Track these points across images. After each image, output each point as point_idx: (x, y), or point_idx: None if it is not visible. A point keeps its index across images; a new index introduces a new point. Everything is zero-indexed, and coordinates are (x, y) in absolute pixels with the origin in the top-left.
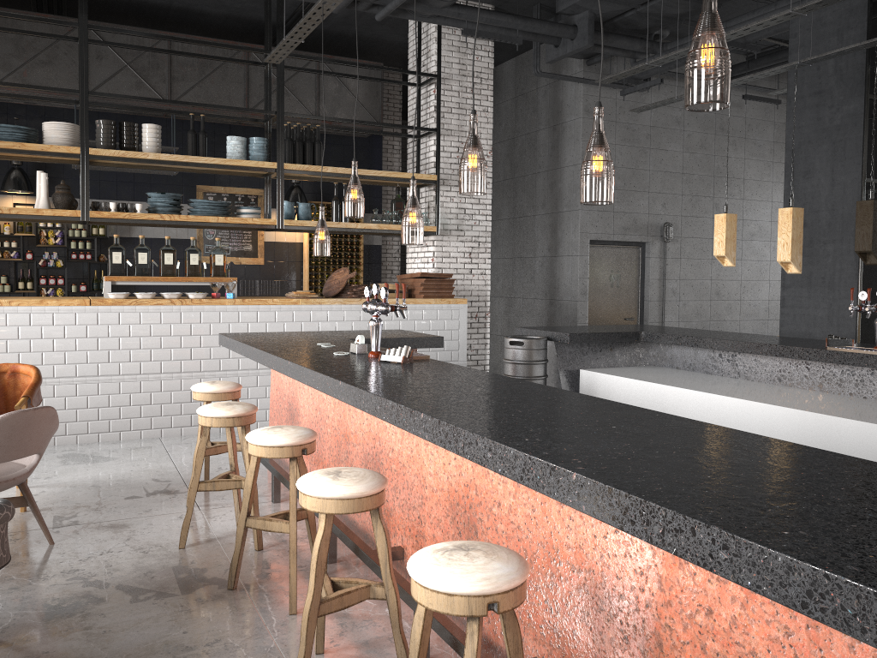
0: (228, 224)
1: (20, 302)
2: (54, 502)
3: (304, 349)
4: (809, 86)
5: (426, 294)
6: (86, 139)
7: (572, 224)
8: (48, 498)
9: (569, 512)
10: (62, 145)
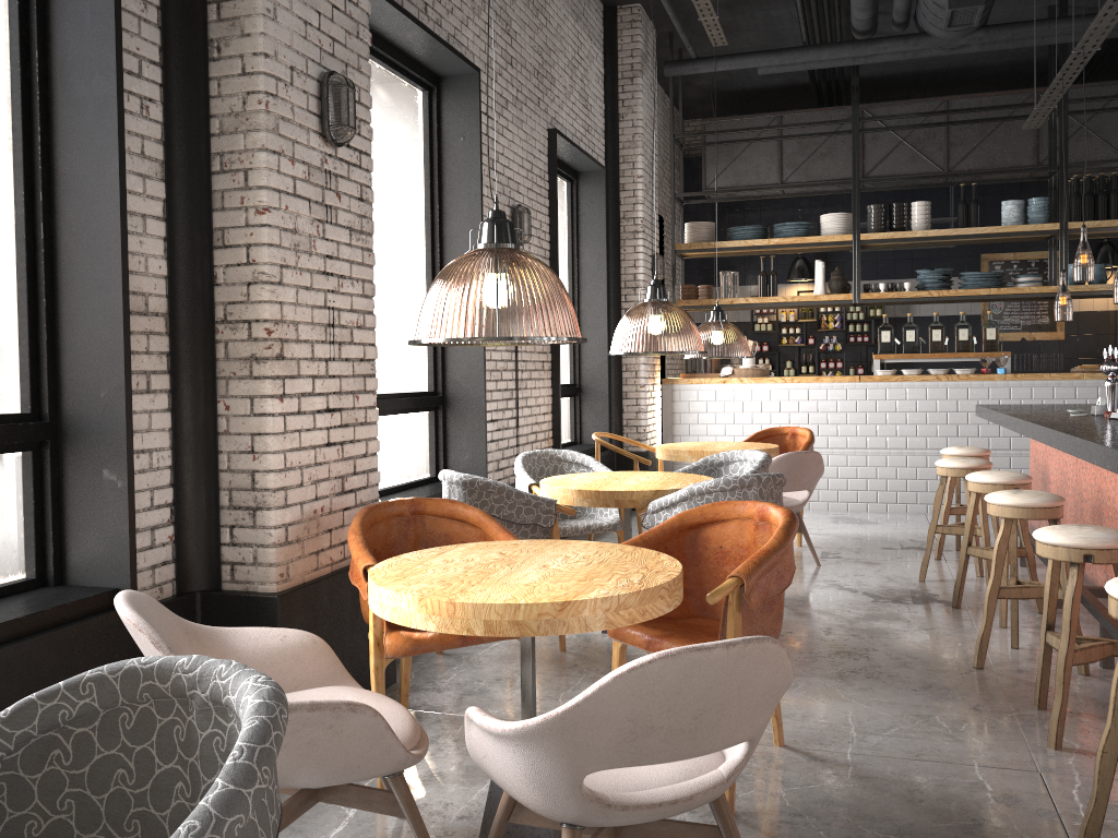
0: (1001, 296)
1: (800, 380)
2: (823, 544)
3: (1045, 412)
4: None
5: None
6: (857, 226)
7: None
8: (818, 541)
9: None
10: (836, 234)
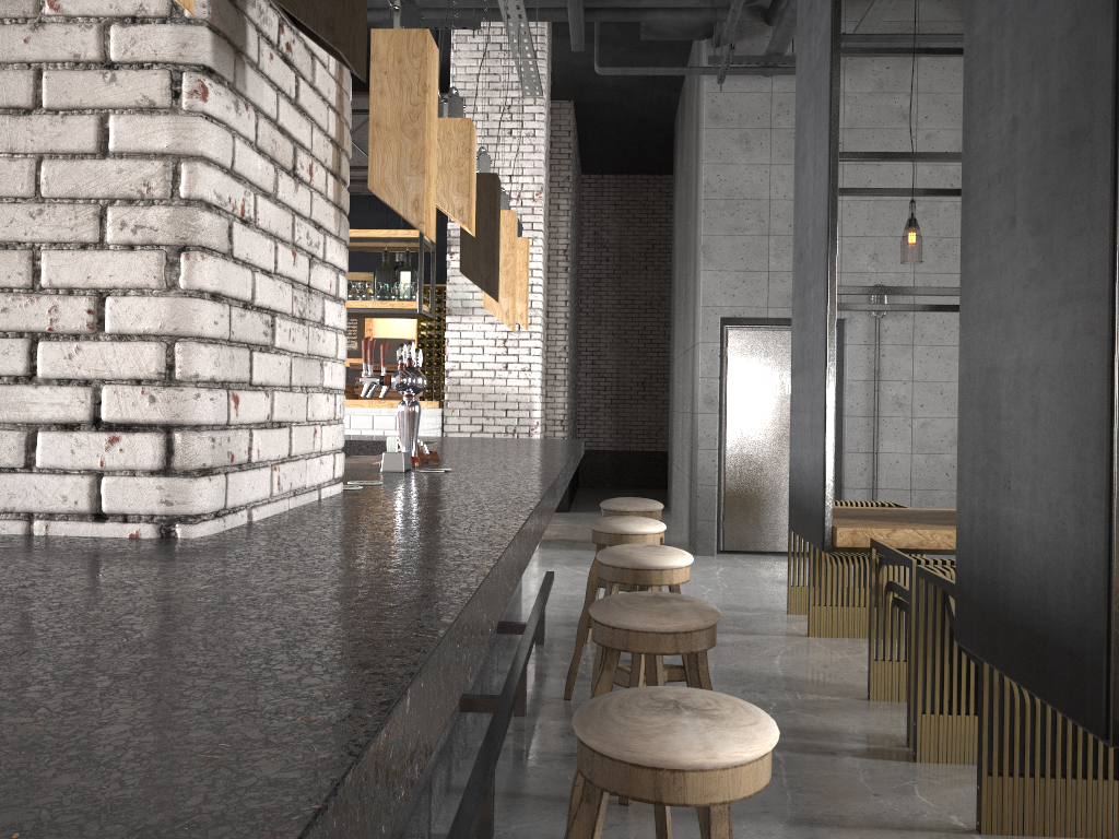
0: None
1: None
2: None
3: None
4: (806, 1)
5: None
6: None
7: (699, 293)
8: None
9: None
10: None
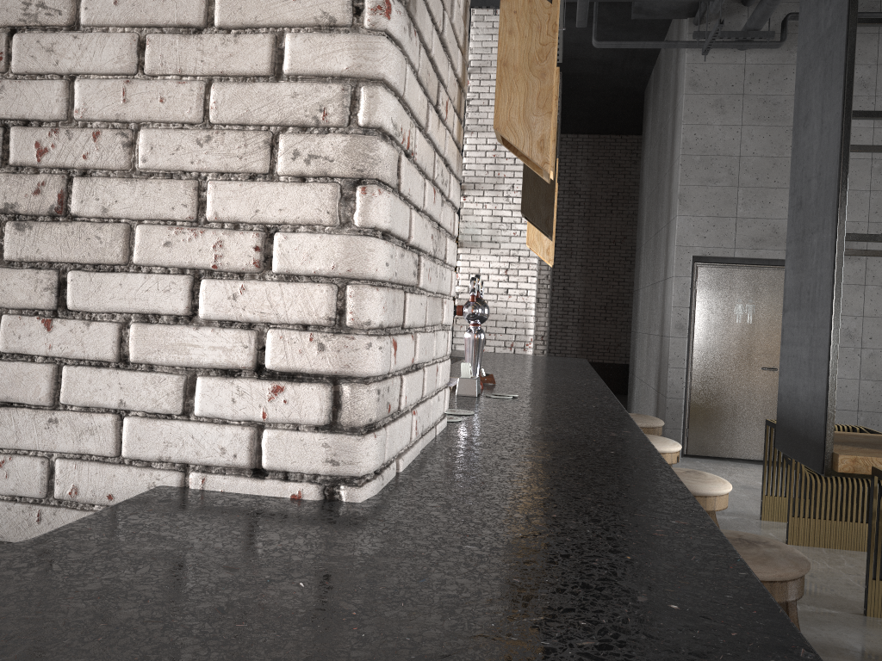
0: None
1: None
2: None
3: None
4: None
5: None
6: None
7: (673, 235)
8: None
9: None
10: None
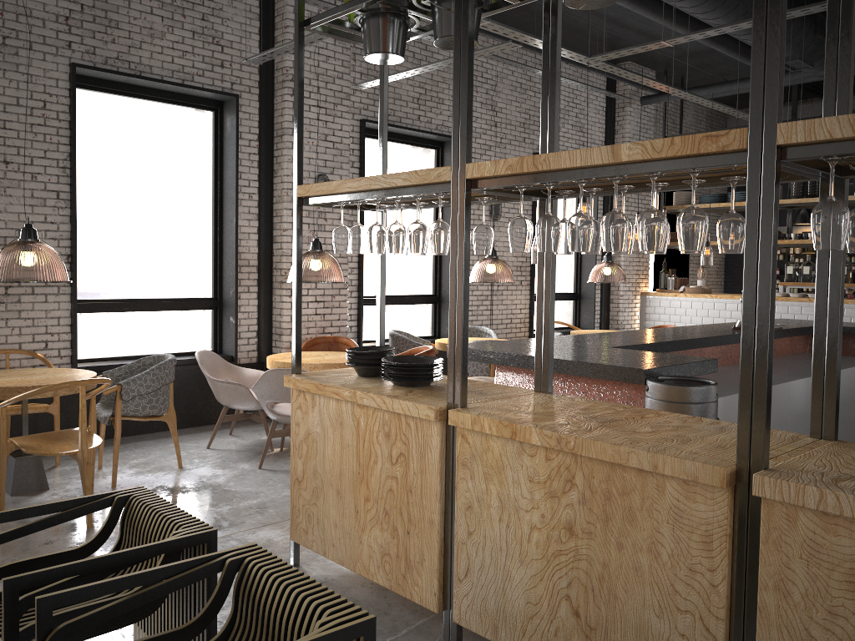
0: None
1: (721, 296)
2: None
3: None
4: None
5: None
6: None
7: None
8: None
9: None
10: None
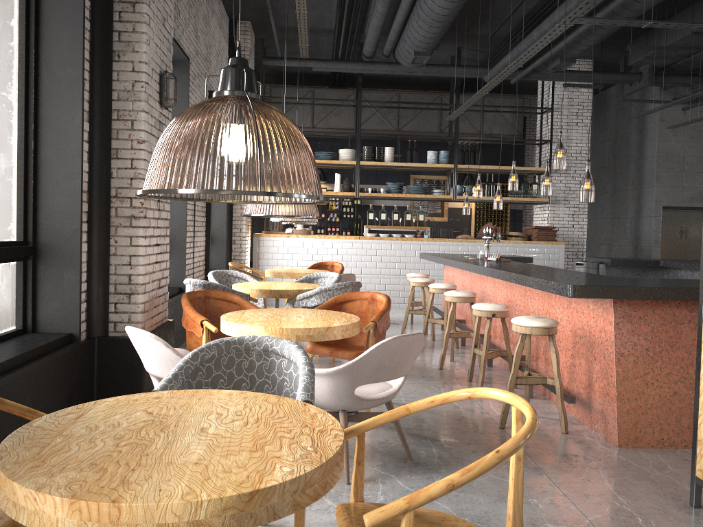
0: (426, 198)
1: (329, 237)
2: None
3: (457, 257)
4: None
5: (539, 238)
6: (358, 157)
7: (650, 195)
8: None
9: (532, 300)
10: (347, 160)
